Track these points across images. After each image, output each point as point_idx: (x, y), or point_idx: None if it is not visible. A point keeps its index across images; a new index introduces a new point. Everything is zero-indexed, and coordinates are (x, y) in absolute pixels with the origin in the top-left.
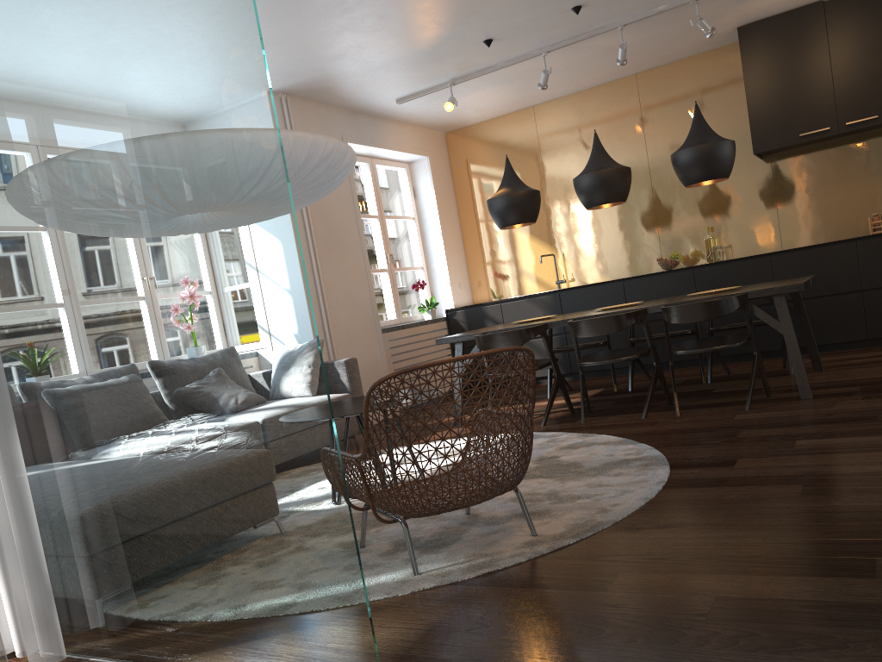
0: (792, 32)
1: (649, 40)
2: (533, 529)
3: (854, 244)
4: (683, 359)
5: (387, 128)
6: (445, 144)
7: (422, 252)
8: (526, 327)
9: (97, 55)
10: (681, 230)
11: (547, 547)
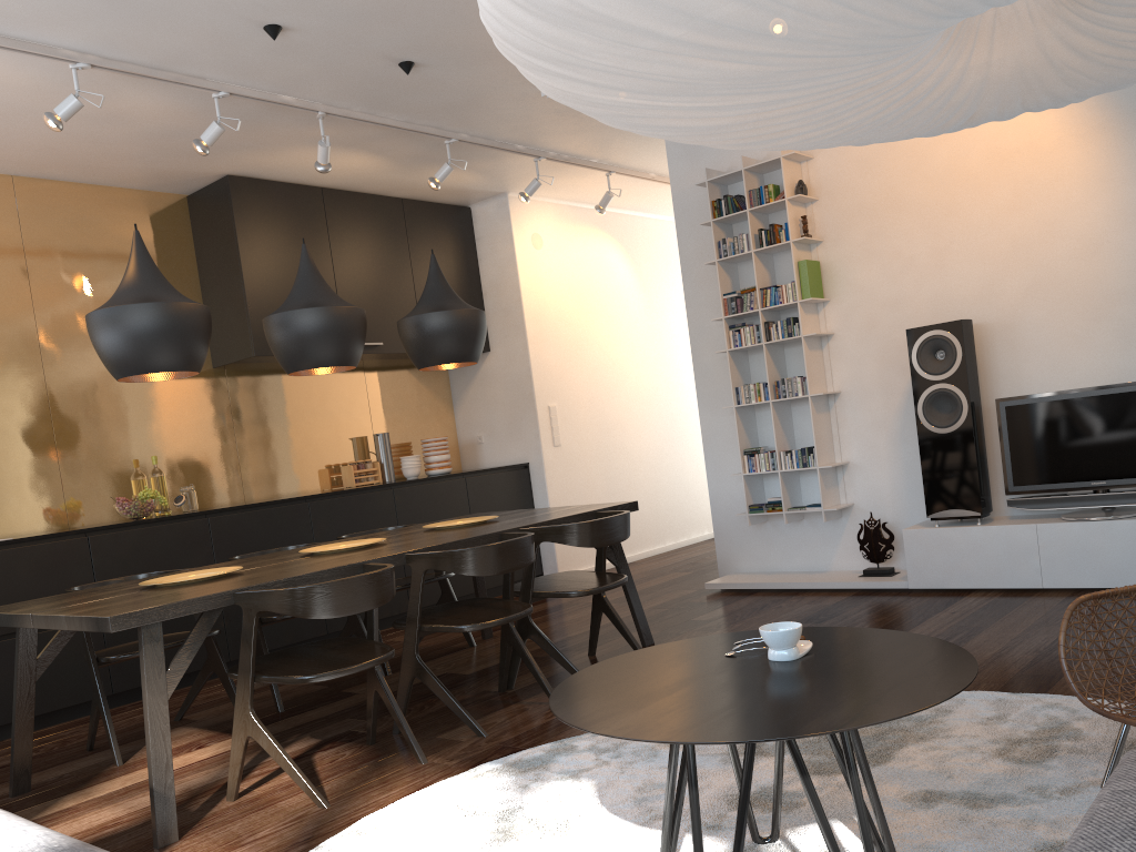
0: (293, 211)
1: (160, 133)
2: None
3: (391, 491)
4: (197, 669)
5: None
6: None
7: None
8: (331, 571)
9: None
10: (100, 459)
11: None
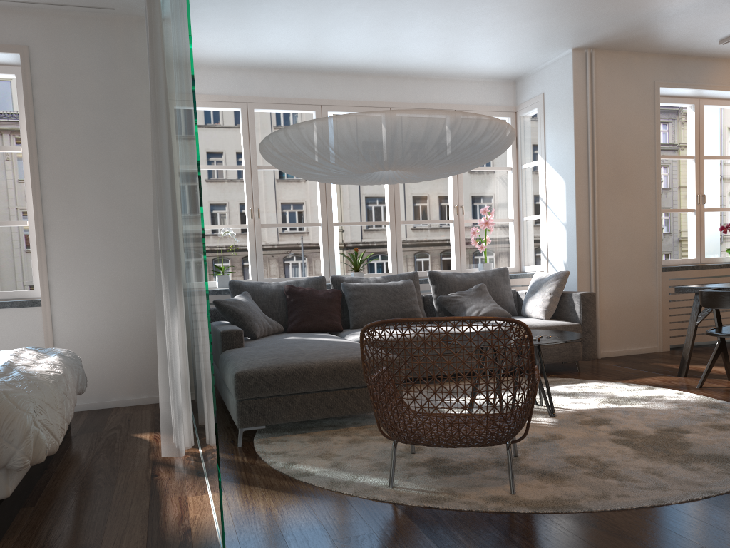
0: None
1: None
2: (511, 488)
3: None
4: None
5: (719, 68)
6: None
7: None
8: None
9: (183, 85)
10: None
11: (497, 507)
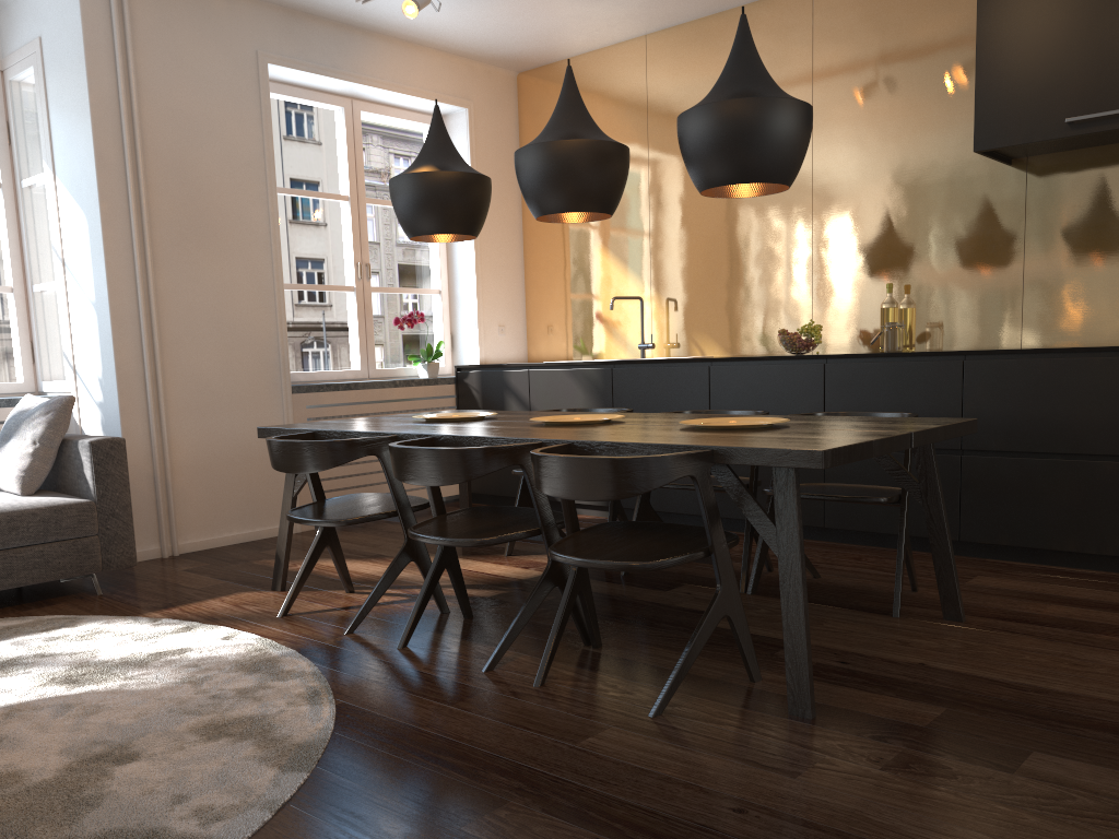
0: None
1: None
2: None
3: None
4: None
5: (375, 50)
6: (515, 92)
7: (444, 266)
8: (369, 435)
9: None
10: (851, 284)
11: None
